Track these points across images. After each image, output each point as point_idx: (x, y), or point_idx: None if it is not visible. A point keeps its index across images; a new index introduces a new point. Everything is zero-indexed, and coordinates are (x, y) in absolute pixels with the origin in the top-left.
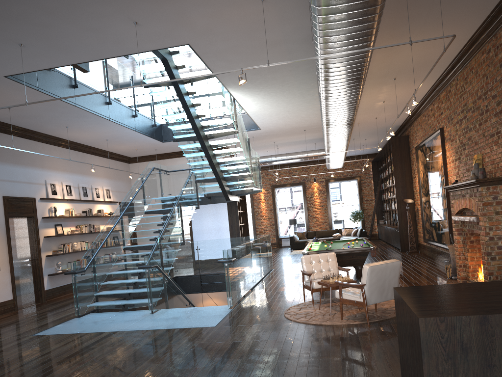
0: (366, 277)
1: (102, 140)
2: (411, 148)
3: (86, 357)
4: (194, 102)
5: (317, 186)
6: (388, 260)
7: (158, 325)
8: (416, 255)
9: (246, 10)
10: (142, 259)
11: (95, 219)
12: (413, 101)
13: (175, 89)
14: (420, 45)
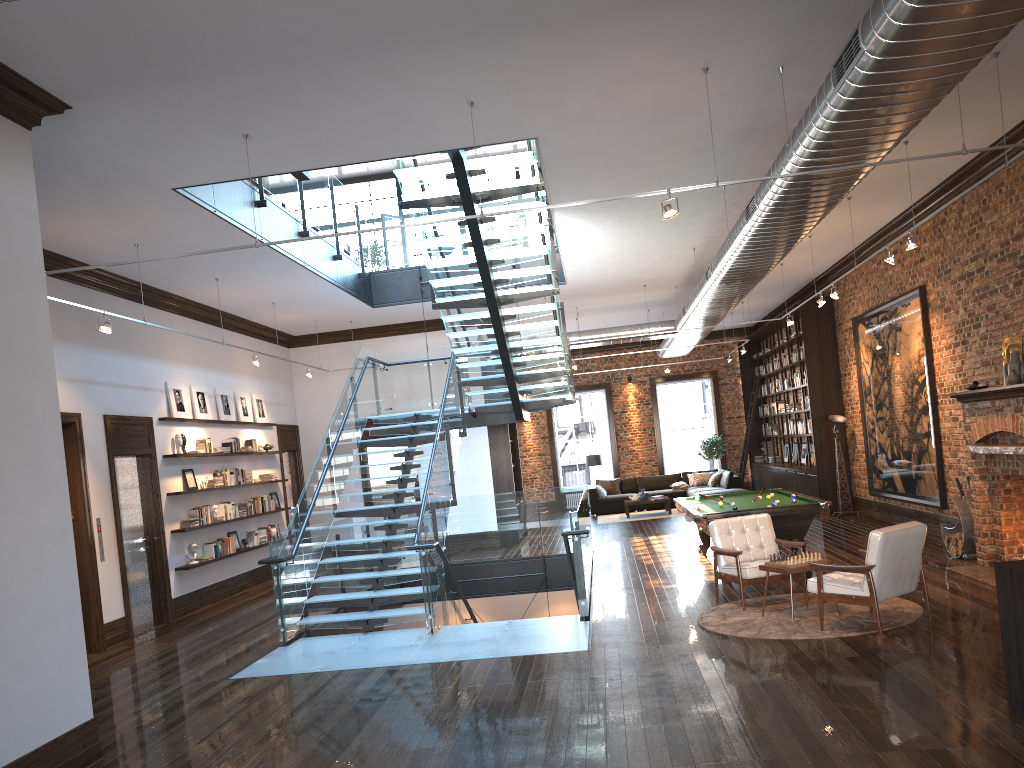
0: (876, 553)
1: (264, 304)
2: (838, 321)
3: (390, 707)
4: (488, 236)
5: (635, 391)
6: (906, 524)
7: (469, 652)
8: (857, 520)
9: (668, 85)
10: (357, 535)
11: (241, 458)
12: (908, 242)
13: (465, 212)
14: (920, 144)
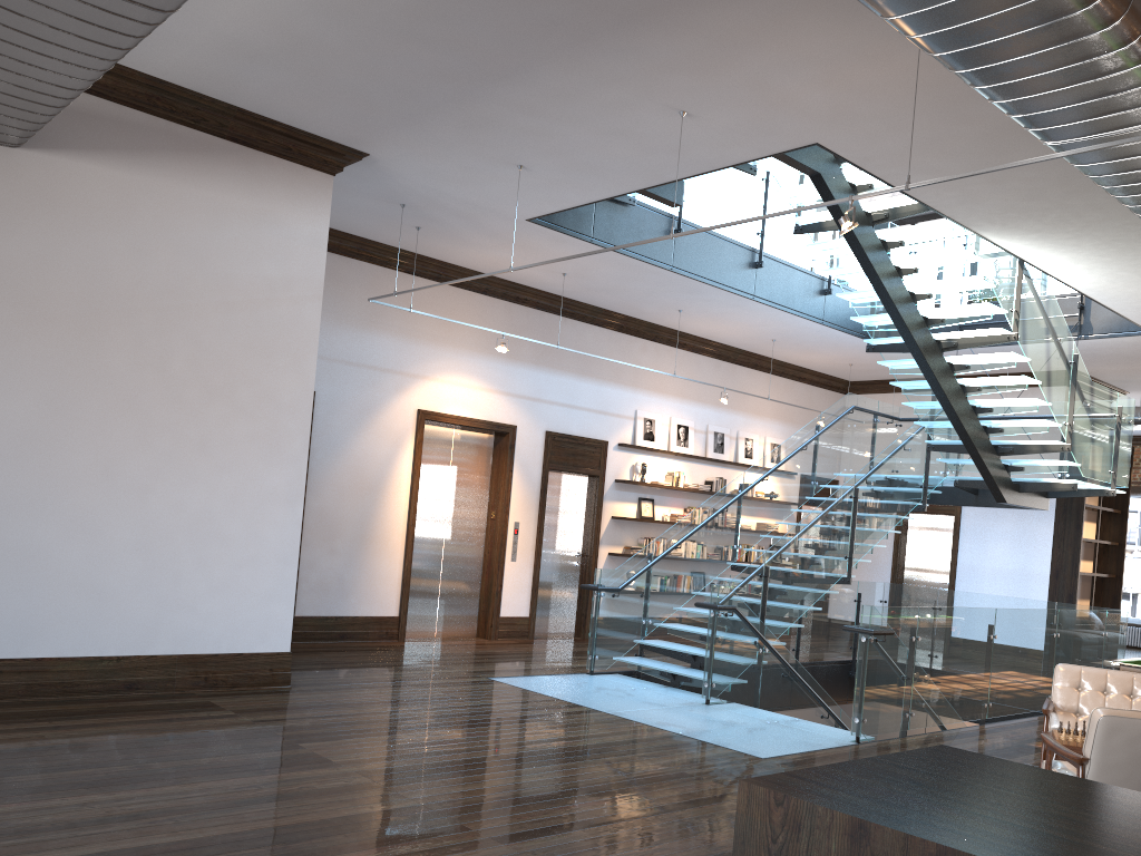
0: (1092, 741)
1: (765, 341)
2: None
3: (494, 729)
4: (905, 265)
5: None
6: None
7: (677, 723)
8: None
9: (900, 61)
10: None
11: None
12: None
13: (844, 236)
14: None
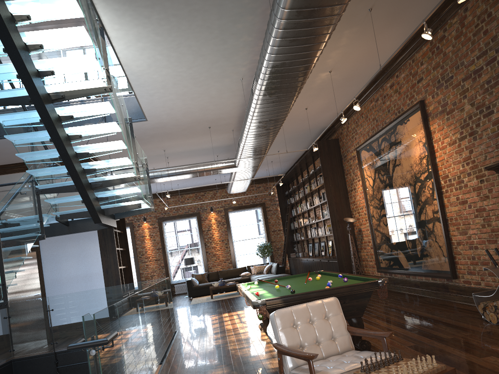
0: None
1: None
2: (344, 154)
3: None
4: (16, 12)
5: (215, 217)
6: None
7: None
8: None
9: None
10: None
11: None
12: None
13: None
14: None
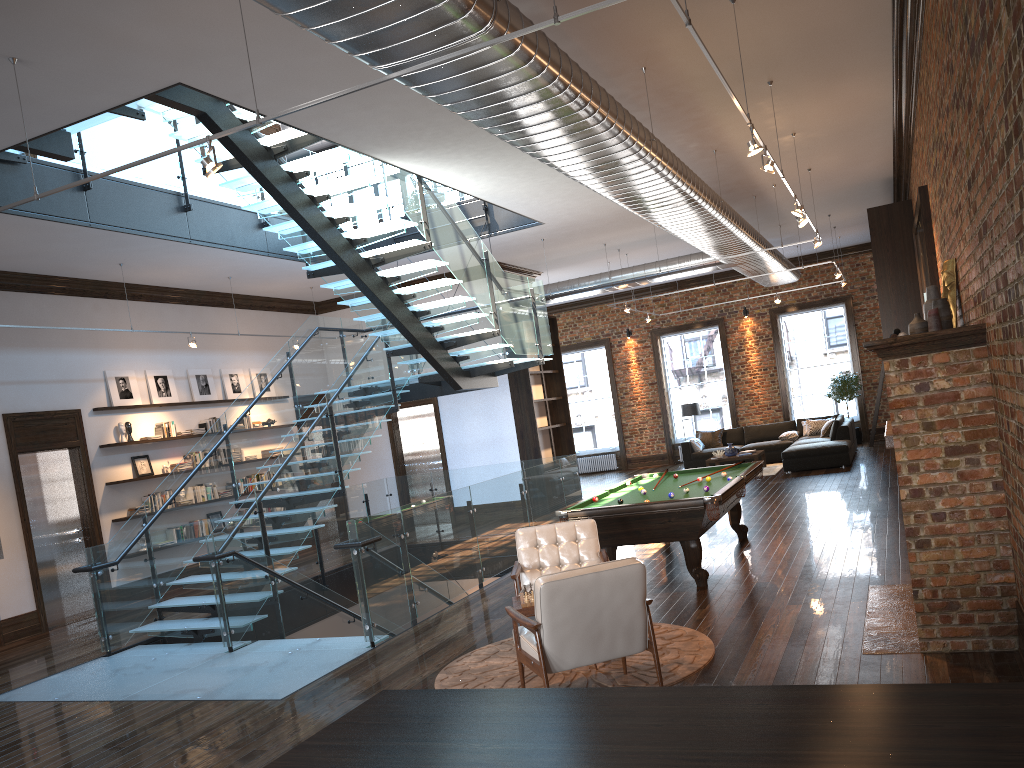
0: (540, 608)
1: (222, 279)
2: None
3: None
4: (317, 193)
5: (753, 326)
6: (608, 564)
7: (197, 687)
8: None
9: None
10: None
11: None
12: (748, 144)
13: (250, 172)
14: None
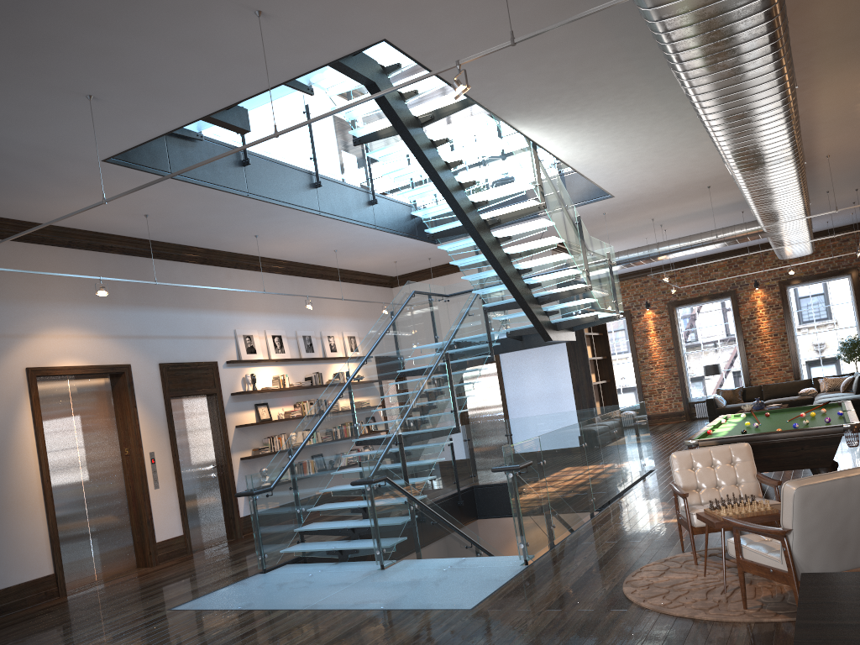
0: (791, 513)
1: (328, 252)
2: None
3: None
4: (451, 159)
5: (763, 297)
6: (854, 470)
7: (373, 598)
8: None
9: None
10: None
11: None
12: None
13: (403, 138)
14: None
